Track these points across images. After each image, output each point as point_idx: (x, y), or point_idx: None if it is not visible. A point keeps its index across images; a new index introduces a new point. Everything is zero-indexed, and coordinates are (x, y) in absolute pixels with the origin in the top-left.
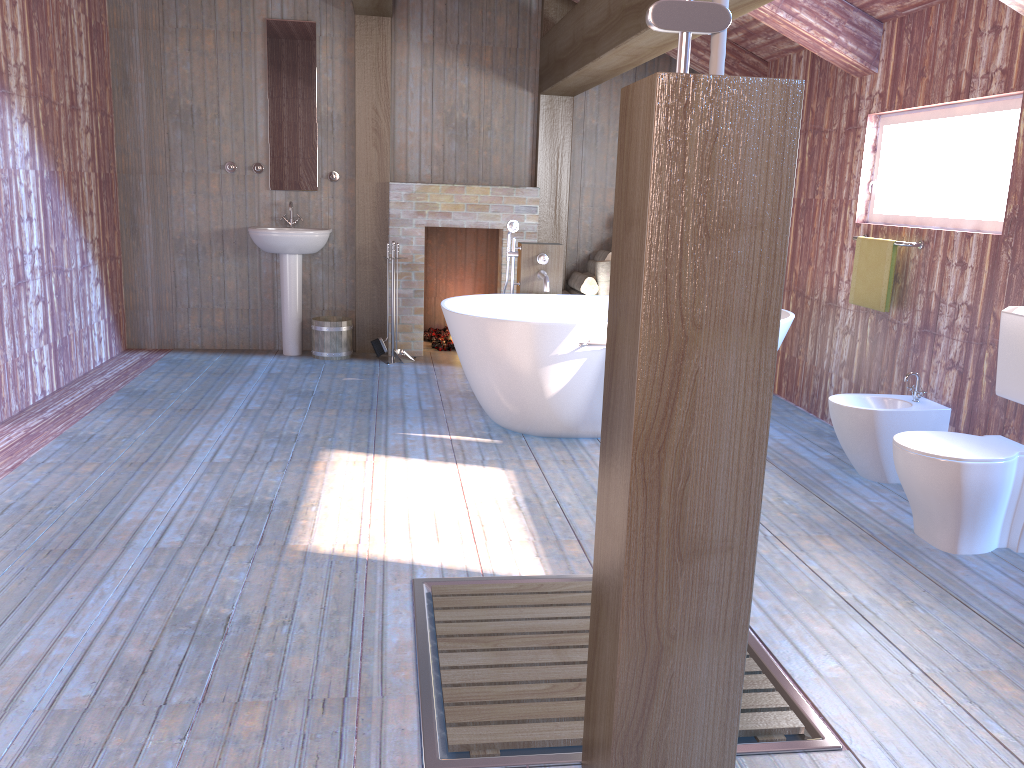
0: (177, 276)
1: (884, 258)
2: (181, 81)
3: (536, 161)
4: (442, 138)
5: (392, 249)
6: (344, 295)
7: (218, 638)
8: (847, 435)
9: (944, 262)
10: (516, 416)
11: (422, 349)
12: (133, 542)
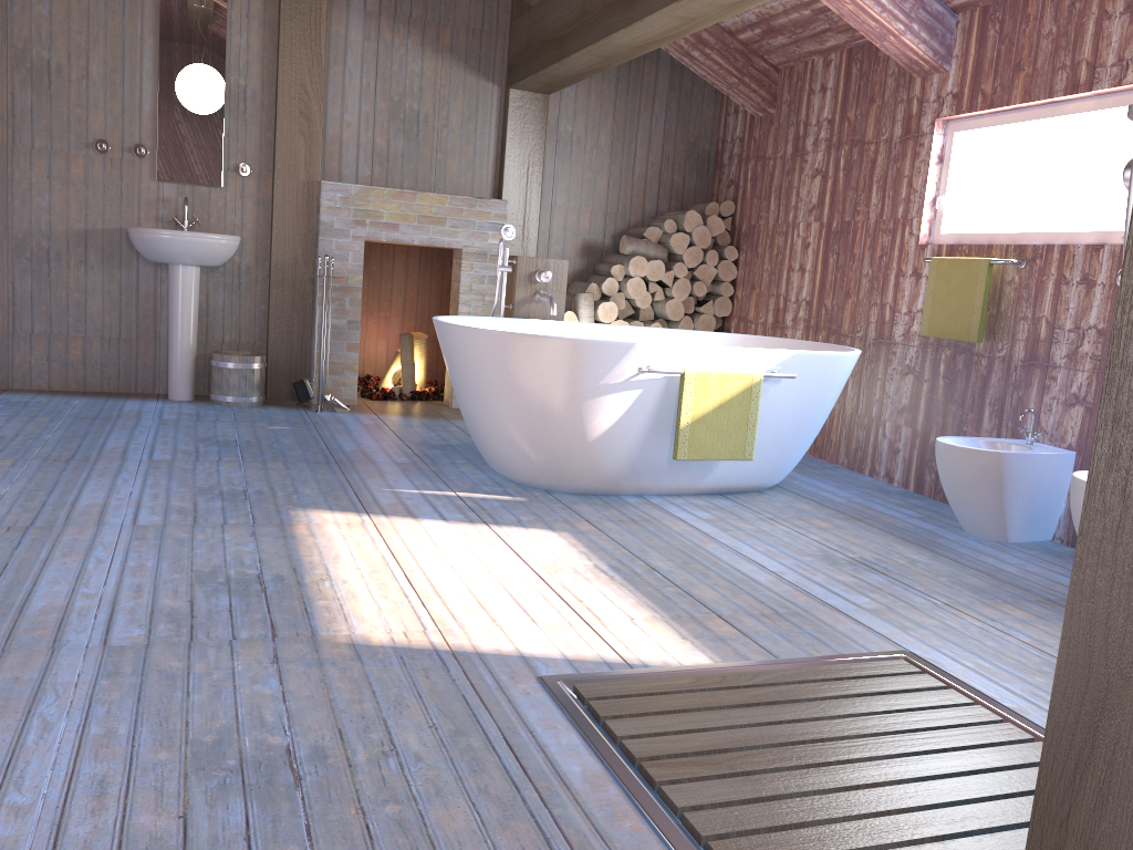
0: (17, 289)
1: (975, 279)
2: (35, 25)
3: (502, 169)
4: (387, 132)
5: (325, 265)
6: (252, 325)
7: (289, 787)
8: (965, 484)
9: (1059, 281)
10: (544, 466)
11: (356, 396)
12: (64, 639)
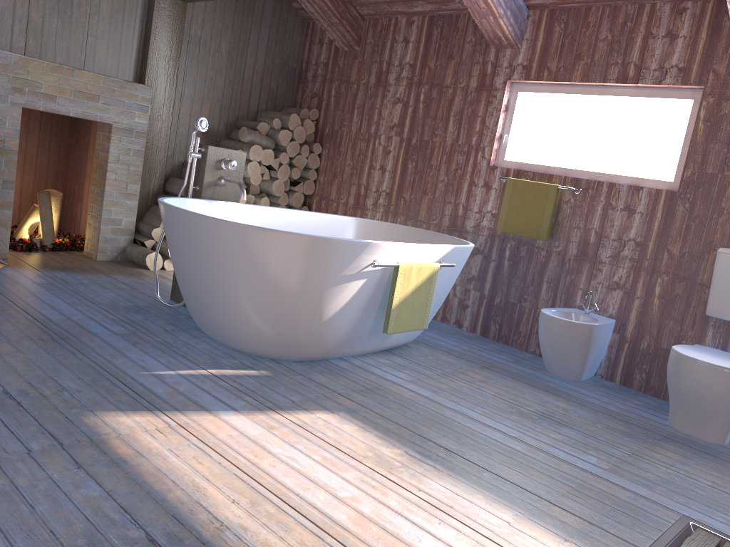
0: None
1: (546, 198)
2: None
3: (145, 59)
4: (42, 8)
5: None
6: None
7: None
8: (566, 345)
9: (607, 206)
10: (281, 342)
11: (8, 250)
12: None
